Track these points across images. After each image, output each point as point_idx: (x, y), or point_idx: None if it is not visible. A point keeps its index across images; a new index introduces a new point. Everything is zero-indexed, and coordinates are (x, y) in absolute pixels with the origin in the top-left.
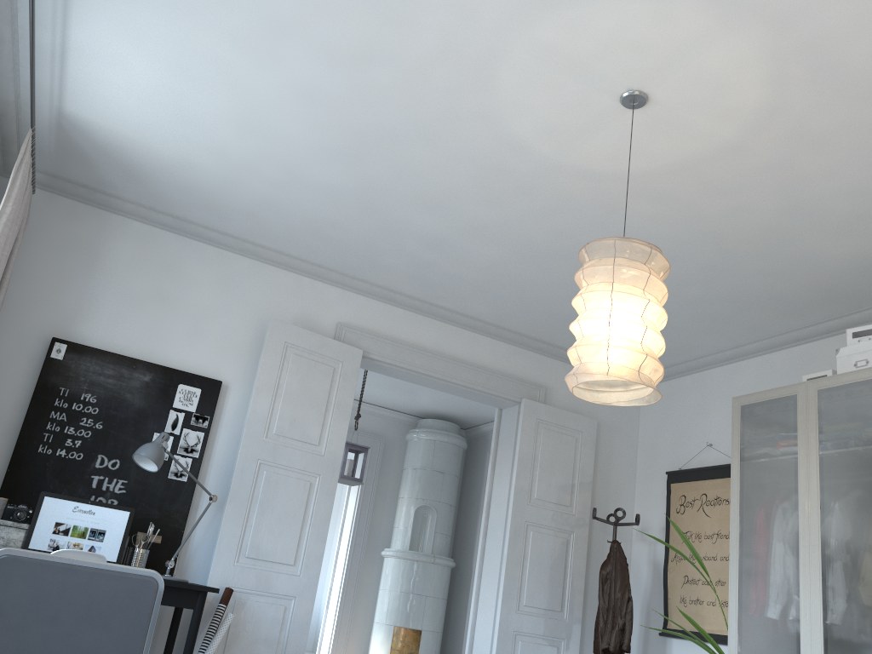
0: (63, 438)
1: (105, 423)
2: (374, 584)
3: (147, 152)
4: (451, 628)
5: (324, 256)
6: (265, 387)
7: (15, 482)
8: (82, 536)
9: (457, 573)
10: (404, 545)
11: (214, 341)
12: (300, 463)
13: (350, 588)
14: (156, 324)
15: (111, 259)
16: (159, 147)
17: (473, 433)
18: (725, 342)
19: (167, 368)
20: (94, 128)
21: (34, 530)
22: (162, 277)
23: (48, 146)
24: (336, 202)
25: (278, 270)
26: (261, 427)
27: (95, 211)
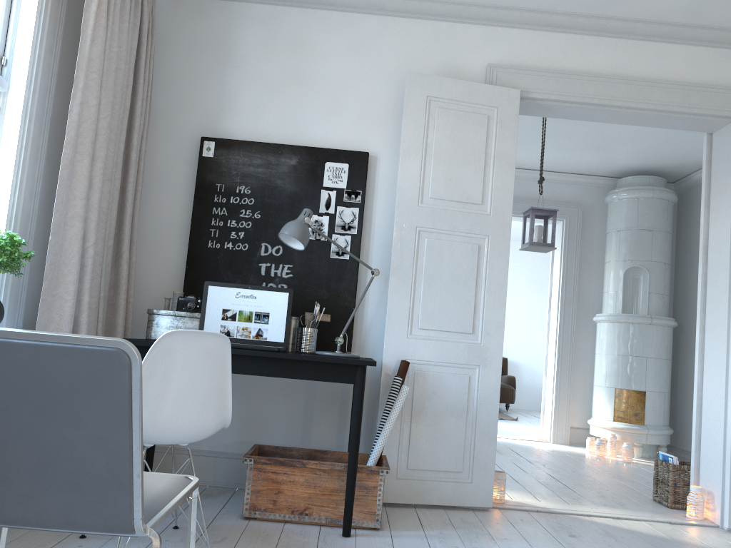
0: (227, 232)
1: (262, 212)
2: (589, 350)
3: None
4: (680, 387)
5: None
6: (411, 149)
7: (194, 277)
8: (248, 320)
9: (681, 333)
10: (616, 309)
11: (354, 113)
12: (463, 226)
13: (565, 354)
14: (294, 107)
15: (241, 49)
16: None
17: (684, 185)
18: None
19: (311, 148)
20: None
21: (205, 318)
22: (292, 56)
23: None
24: None
25: (410, 21)
26: (413, 192)
27: (218, 4)
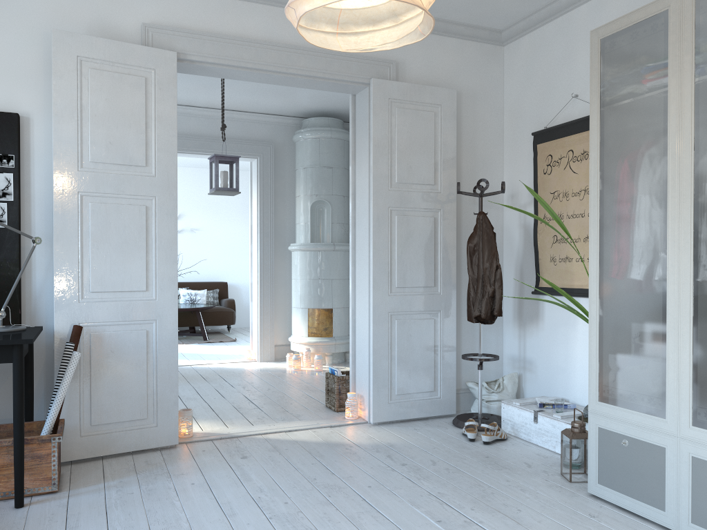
0: None
1: None
2: (288, 275)
3: None
4: None
5: None
6: (65, 112)
7: None
8: None
9: None
10: (306, 239)
11: None
12: (129, 188)
13: (266, 282)
14: None
15: None
16: None
17: None
18: None
19: None
20: None
21: None
22: None
23: None
24: None
25: None
26: (72, 157)
27: None
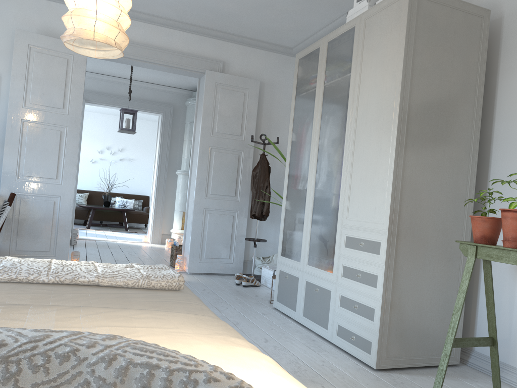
0: None
1: None
2: (175, 190)
3: None
4: None
5: None
6: (18, 74)
7: None
8: None
9: None
10: (186, 167)
11: None
12: (51, 120)
13: (160, 193)
14: None
15: None
16: None
17: None
18: (324, 19)
19: None
20: None
21: None
22: None
23: None
24: None
25: None
26: (20, 99)
27: None
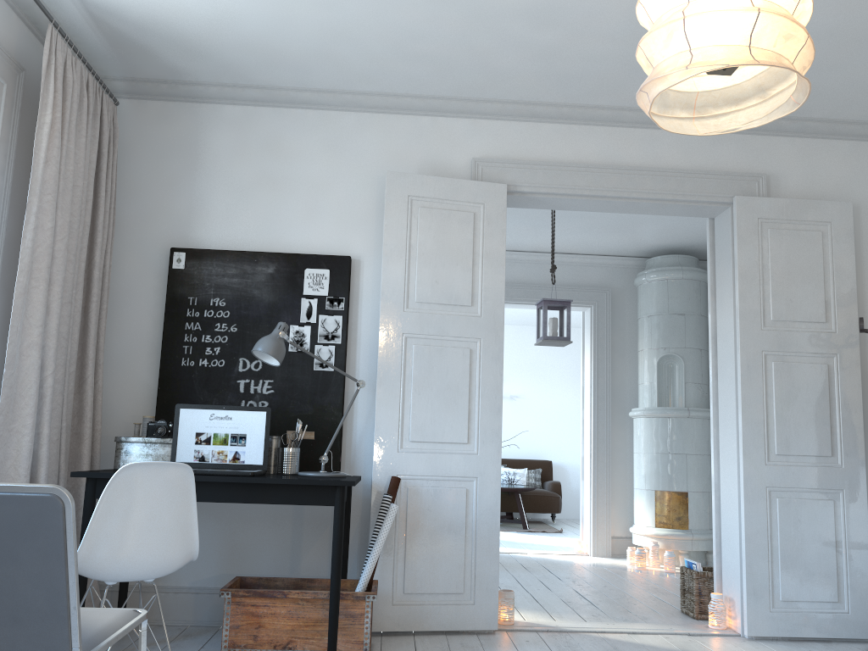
0: (202, 348)
1: (239, 325)
2: (628, 448)
3: (182, 14)
4: None
5: (432, 83)
6: (394, 251)
7: (167, 399)
8: (224, 443)
9: None
10: (652, 402)
11: (335, 215)
12: (453, 330)
13: (601, 455)
14: (270, 211)
15: (211, 152)
16: (188, 3)
17: None
18: None
19: (289, 254)
20: (120, 4)
21: (177, 443)
22: (266, 158)
23: (103, 45)
24: (399, 0)
25: (390, 117)
26: (398, 297)
27: (185, 106)
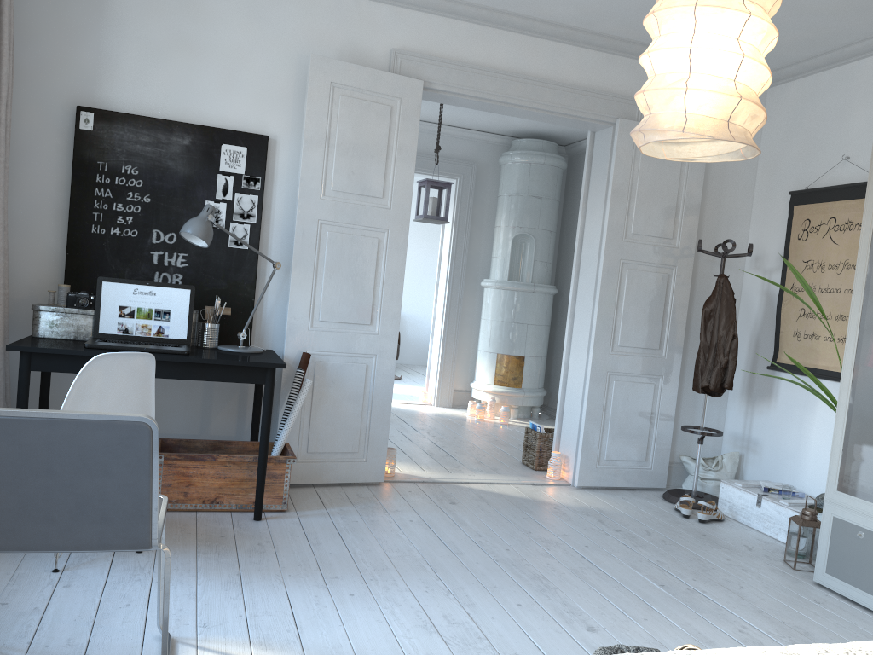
0: (113, 216)
1: (152, 196)
2: (476, 314)
3: None
4: (556, 351)
5: None
6: (314, 138)
7: (77, 265)
8: (148, 317)
9: (561, 298)
10: (503, 275)
11: (252, 90)
12: (364, 220)
13: (452, 318)
14: (185, 77)
15: (120, 2)
16: None
17: (574, 150)
18: None
19: (205, 127)
20: None
21: (100, 315)
22: (181, 18)
23: None
24: None
25: None
26: (316, 184)
27: None
